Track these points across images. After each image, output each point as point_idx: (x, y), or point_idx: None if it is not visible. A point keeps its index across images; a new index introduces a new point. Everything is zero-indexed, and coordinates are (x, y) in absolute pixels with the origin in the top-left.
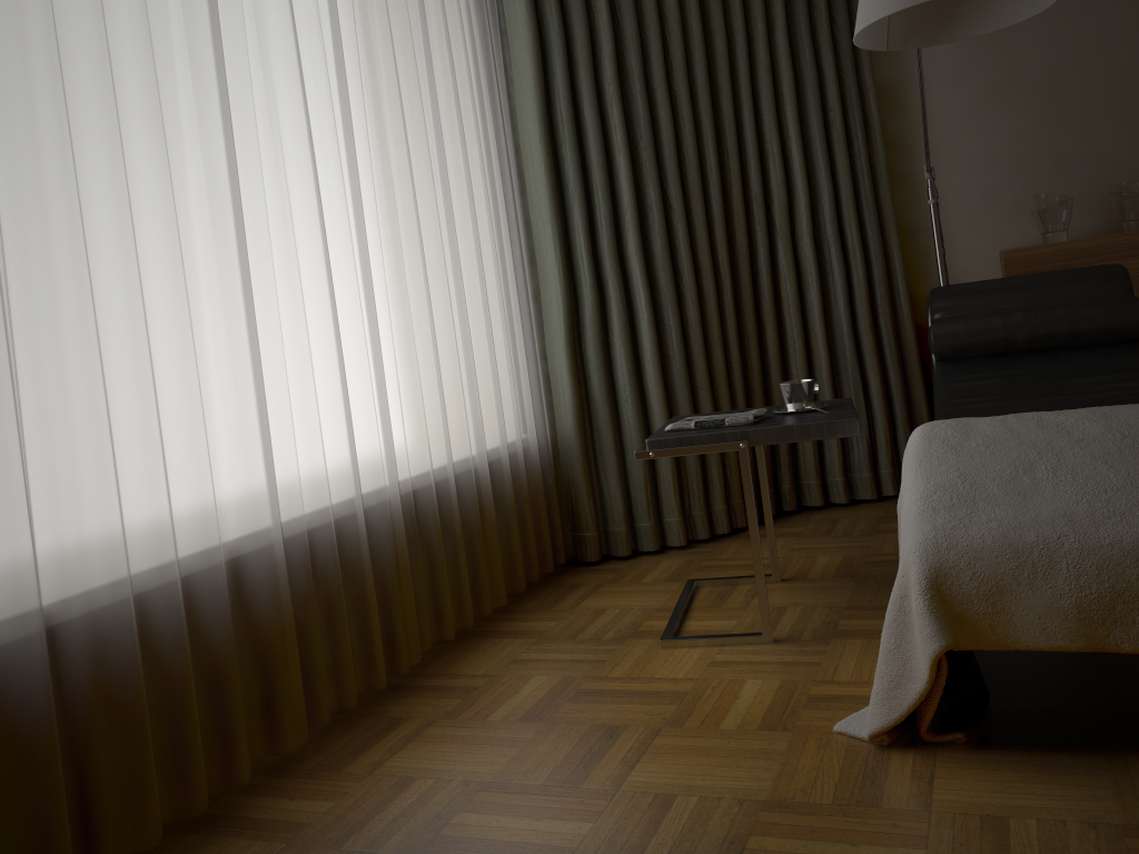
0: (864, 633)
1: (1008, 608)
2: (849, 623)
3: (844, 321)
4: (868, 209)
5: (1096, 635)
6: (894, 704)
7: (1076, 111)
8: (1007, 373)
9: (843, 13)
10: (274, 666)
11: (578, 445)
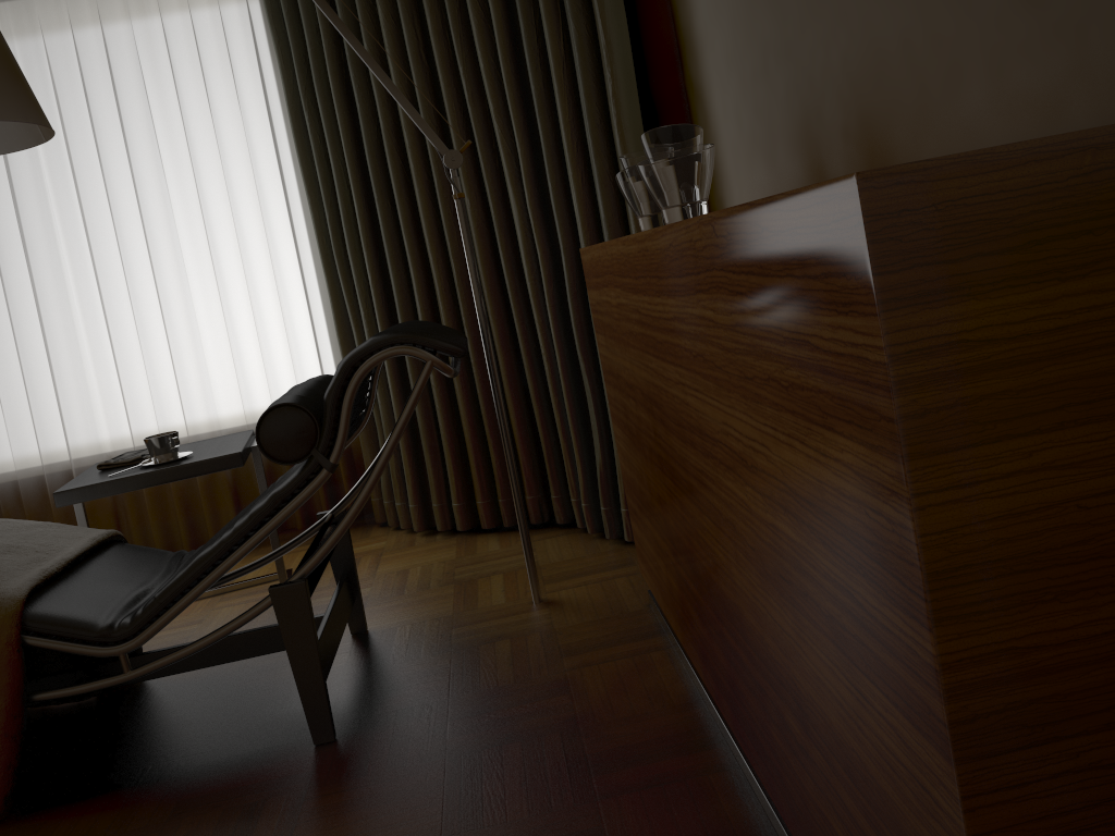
0: None
1: None
2: None
3: (570, 316)
4: (592, 164)
5: None
6: None
7: None
8: None
9: None
10: None
11: None
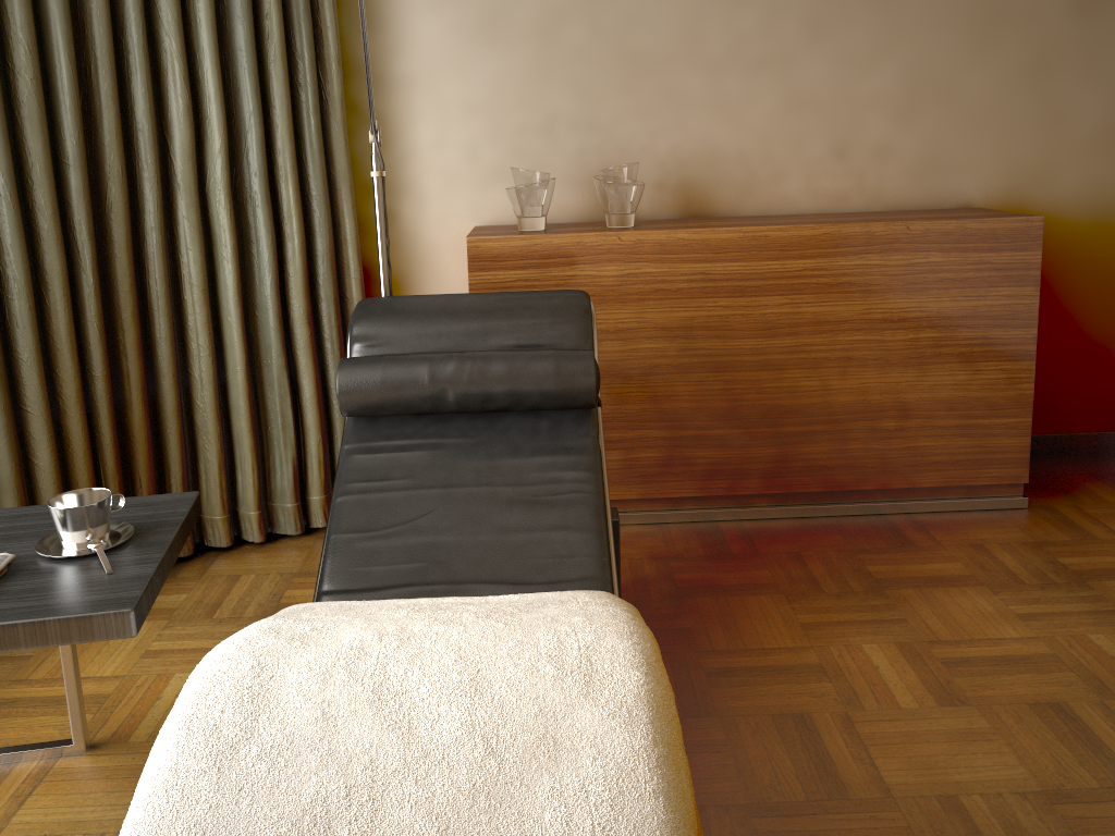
0: None
1: None
2: None
3: (271, 309)
4: (313, 159)
5: None
6: None
7: (572, 65)
8: (431, 441)
9: None
10: None
11: None
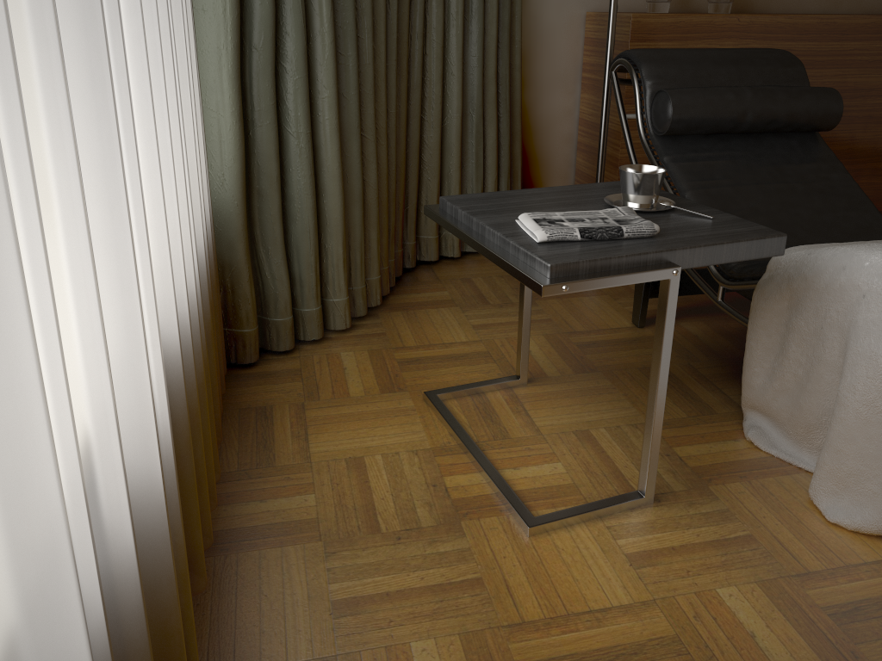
0: (727, 470)
1: None
2: (689, 453)
3: (478, 68)
4: None
5: None
6: None
7: None
8: (726, 154)
9: None
10: None
11: (242, 216)
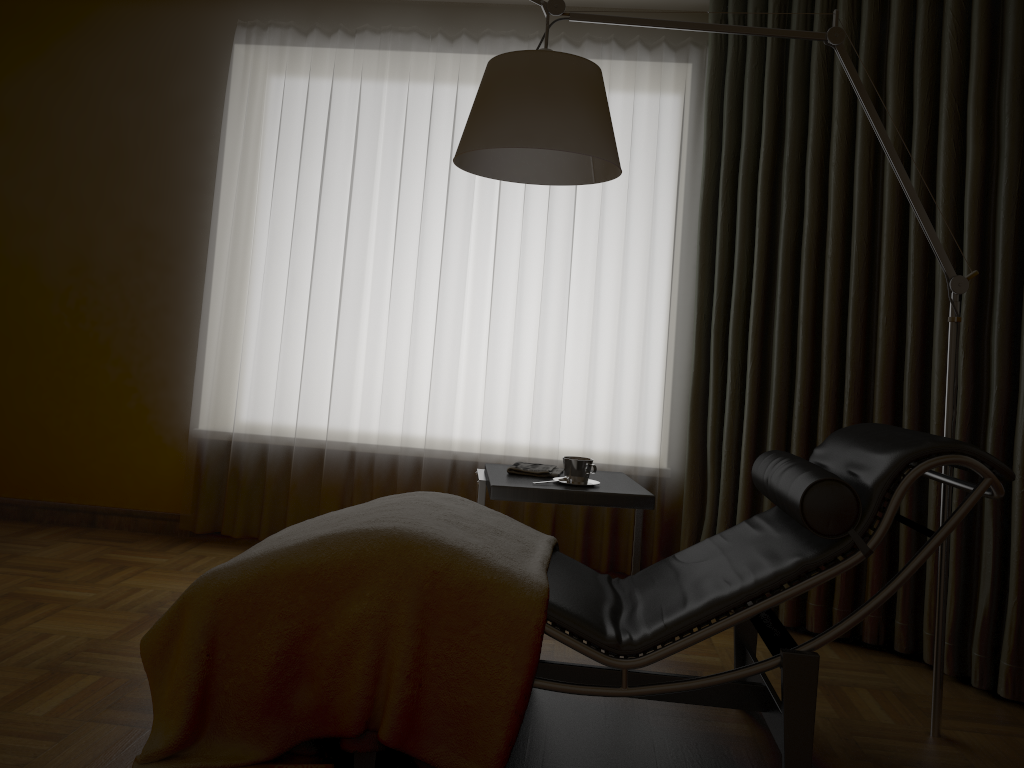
0: None
1: None
2: None
3: None
4: None
5: None
6: None
7: None
8: (766, 527)
9: None
10: (320, 503)
11: (685, 488)
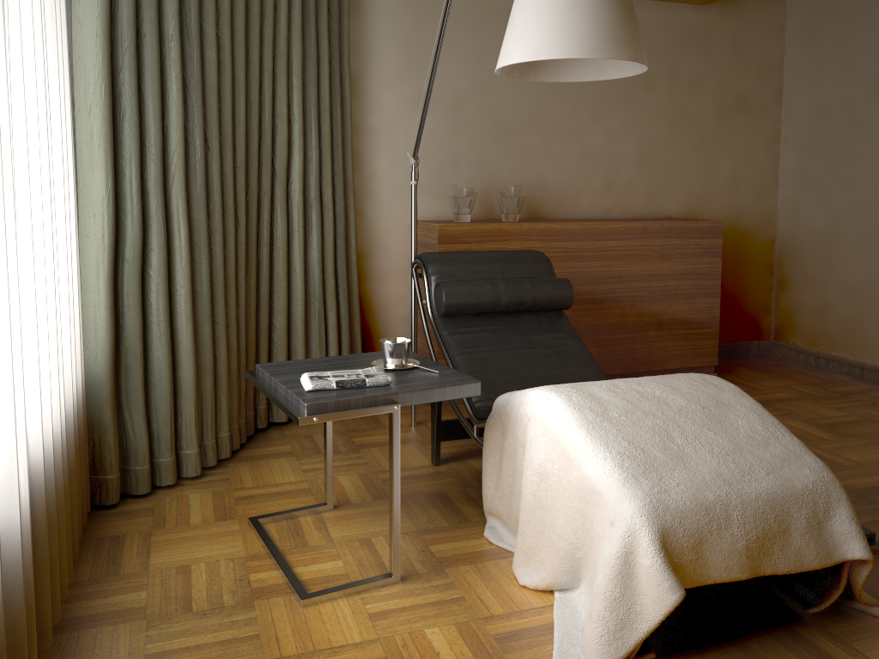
0: (463, 558)
1: (705, 554)
2: (439, 548)
3: (318, 266)
4: (339, 174)
5: (754, 565)
6: (621, 643)
7: (469, 127)
8: (490, 328)
9: (337, 7)
10: None
11: (110, 384)
